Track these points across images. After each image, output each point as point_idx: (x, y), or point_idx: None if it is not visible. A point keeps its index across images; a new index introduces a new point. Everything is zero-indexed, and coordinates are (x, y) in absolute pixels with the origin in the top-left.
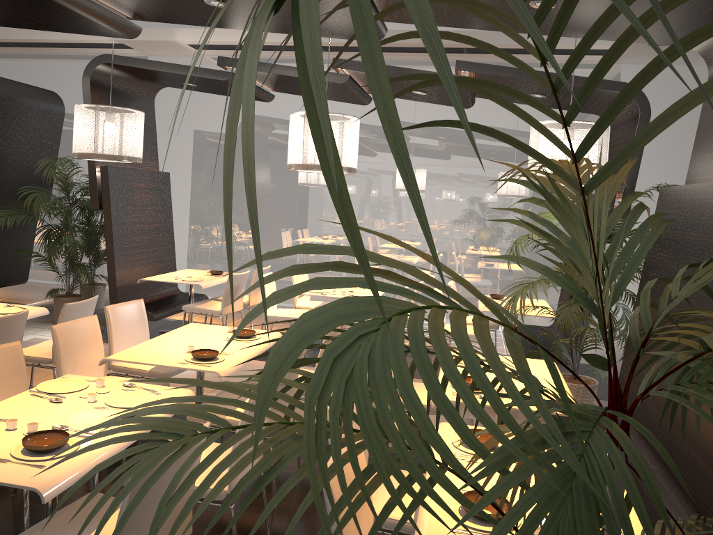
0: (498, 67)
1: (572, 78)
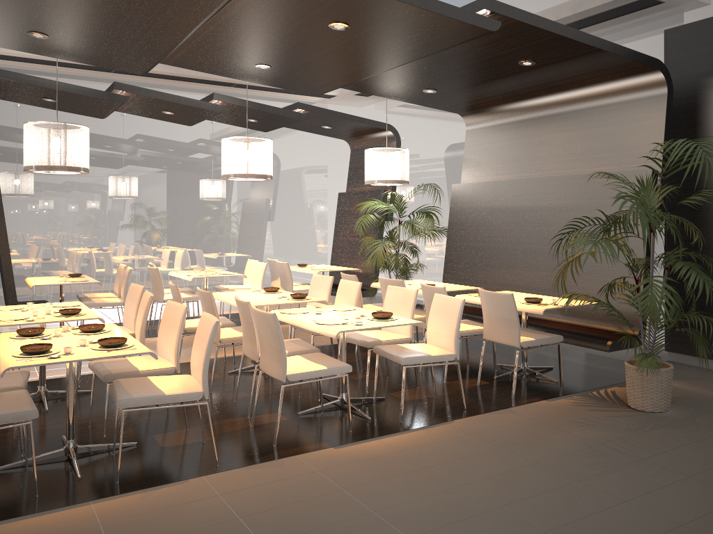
0: (323, 109)
1: (362, 119)
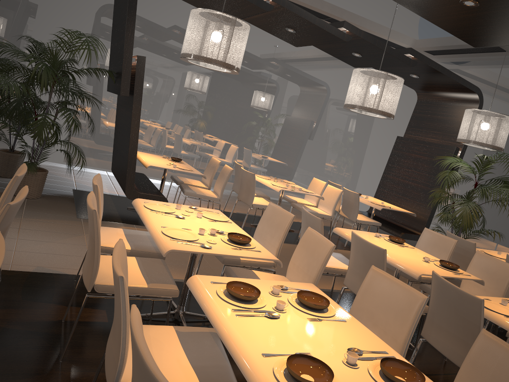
0: (429, 60)
1: (458, 77)
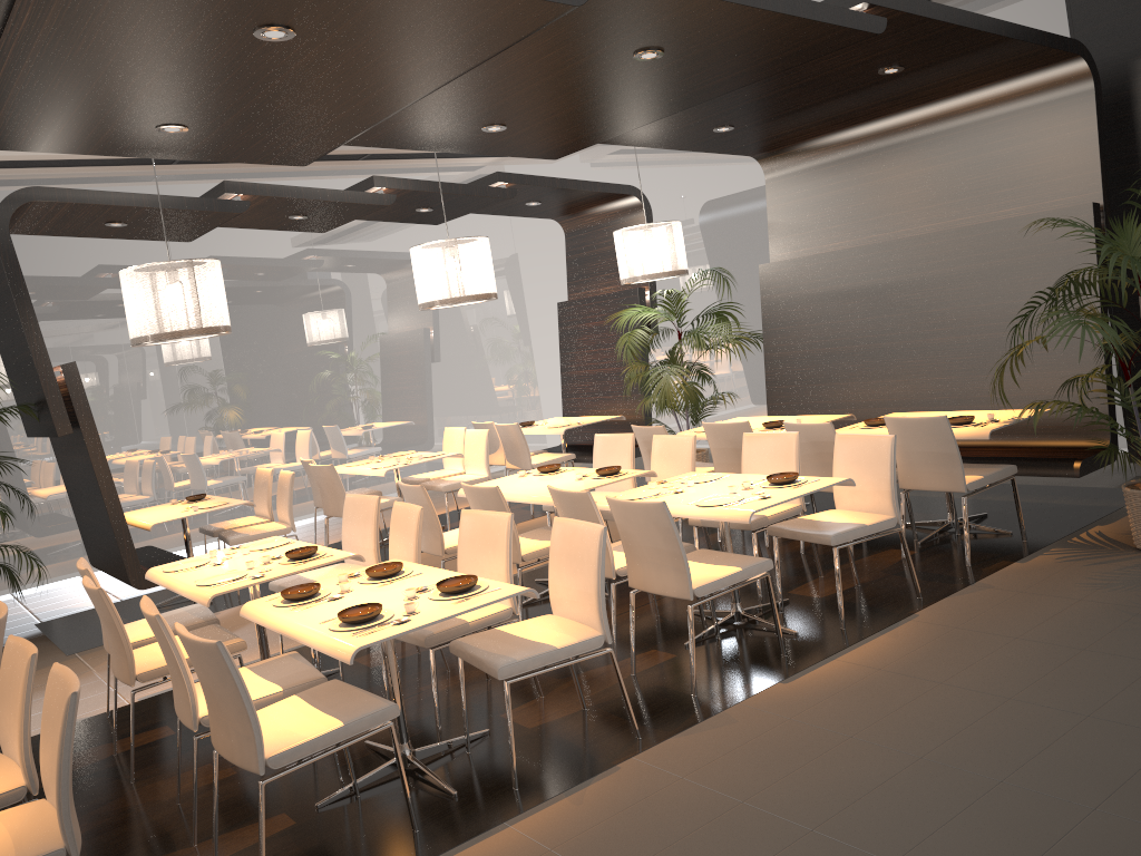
0: (535, 177)
1: (593, 184)
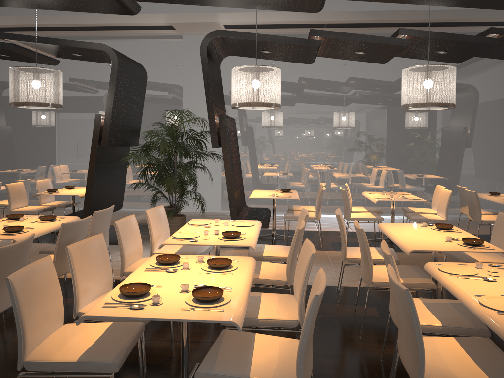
0: None
1: None
